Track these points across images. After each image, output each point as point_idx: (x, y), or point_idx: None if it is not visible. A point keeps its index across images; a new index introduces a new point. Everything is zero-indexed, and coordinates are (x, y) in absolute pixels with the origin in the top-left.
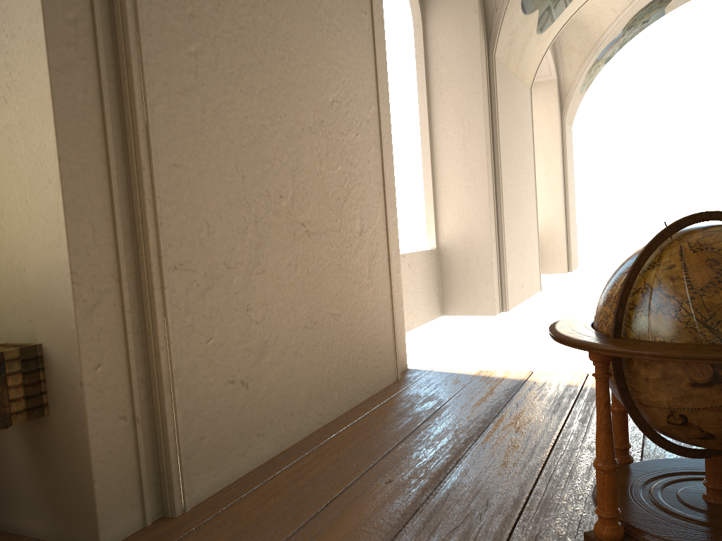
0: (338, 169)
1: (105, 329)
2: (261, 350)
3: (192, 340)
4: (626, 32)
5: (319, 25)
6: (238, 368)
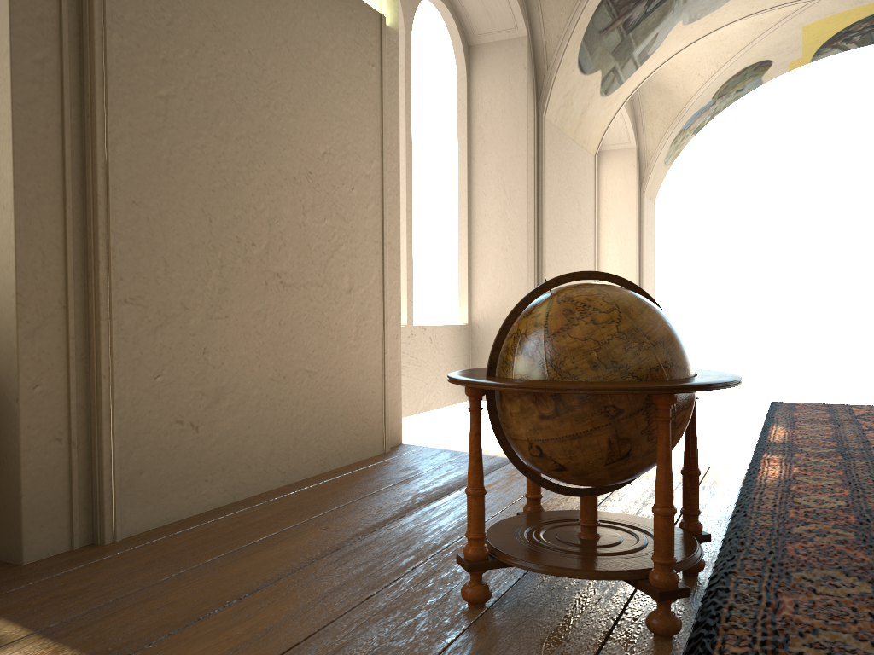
0: (326, 222)
1: (47, 351)
2: (217, 395)
3: (138, 374)
4: (717, 101)
5: (314, 76)
6: (188, 409)
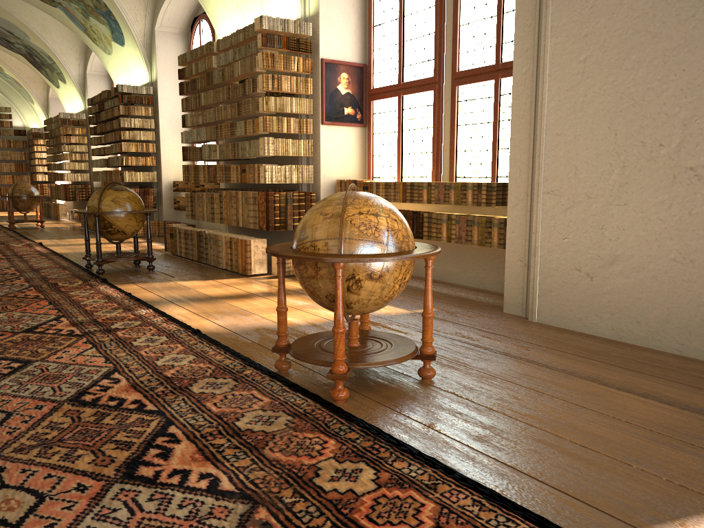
0: None
1: (518, 217)
2: (611, 260)
3: (552, 235)
4: None
5: None
6: (585, 263)
